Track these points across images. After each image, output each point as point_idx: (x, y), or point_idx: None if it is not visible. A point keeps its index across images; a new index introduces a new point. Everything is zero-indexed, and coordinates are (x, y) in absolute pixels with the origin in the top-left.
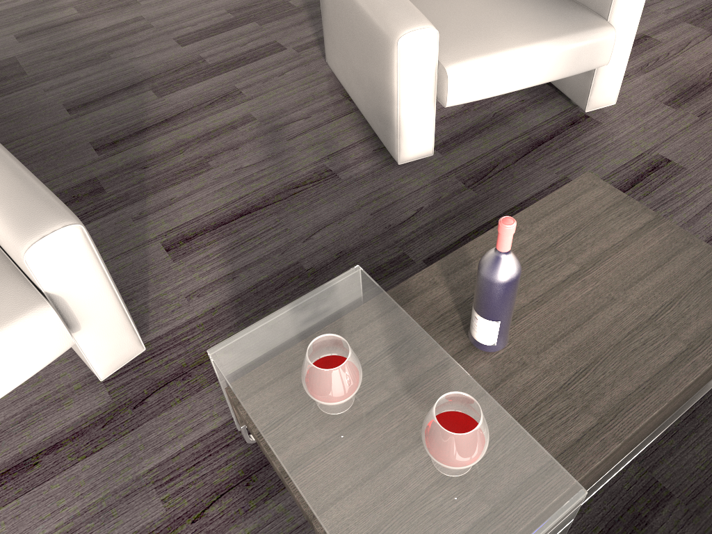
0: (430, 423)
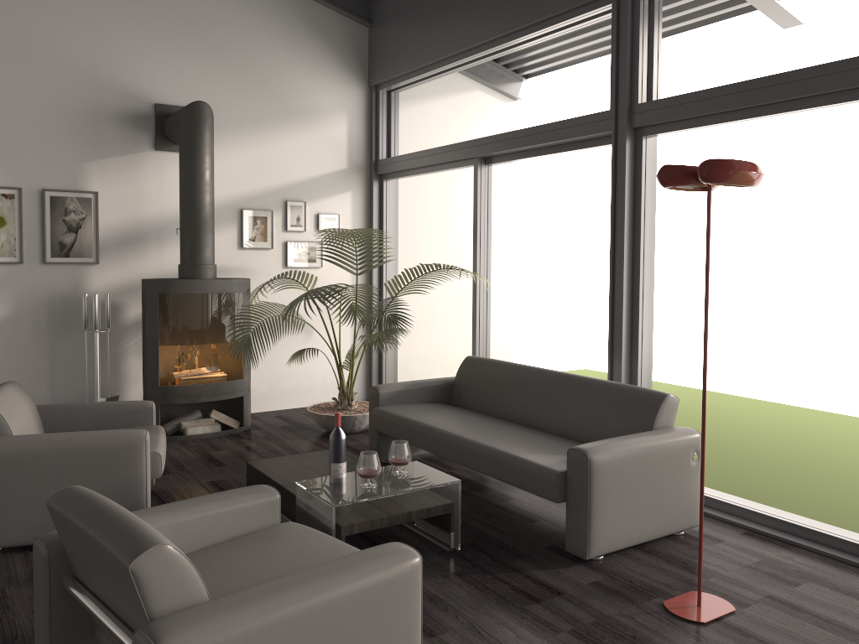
0: (400, 448)
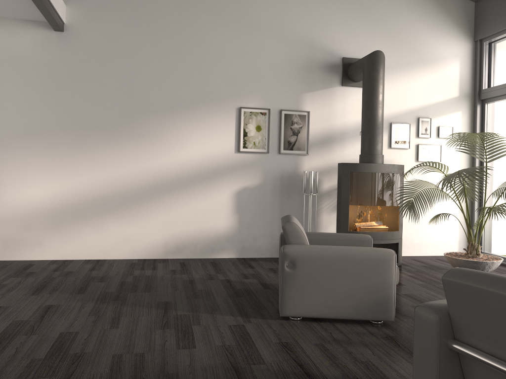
0: None
